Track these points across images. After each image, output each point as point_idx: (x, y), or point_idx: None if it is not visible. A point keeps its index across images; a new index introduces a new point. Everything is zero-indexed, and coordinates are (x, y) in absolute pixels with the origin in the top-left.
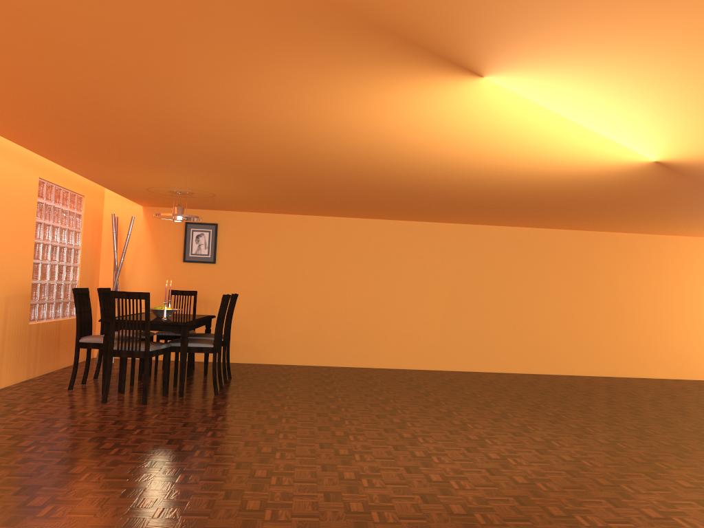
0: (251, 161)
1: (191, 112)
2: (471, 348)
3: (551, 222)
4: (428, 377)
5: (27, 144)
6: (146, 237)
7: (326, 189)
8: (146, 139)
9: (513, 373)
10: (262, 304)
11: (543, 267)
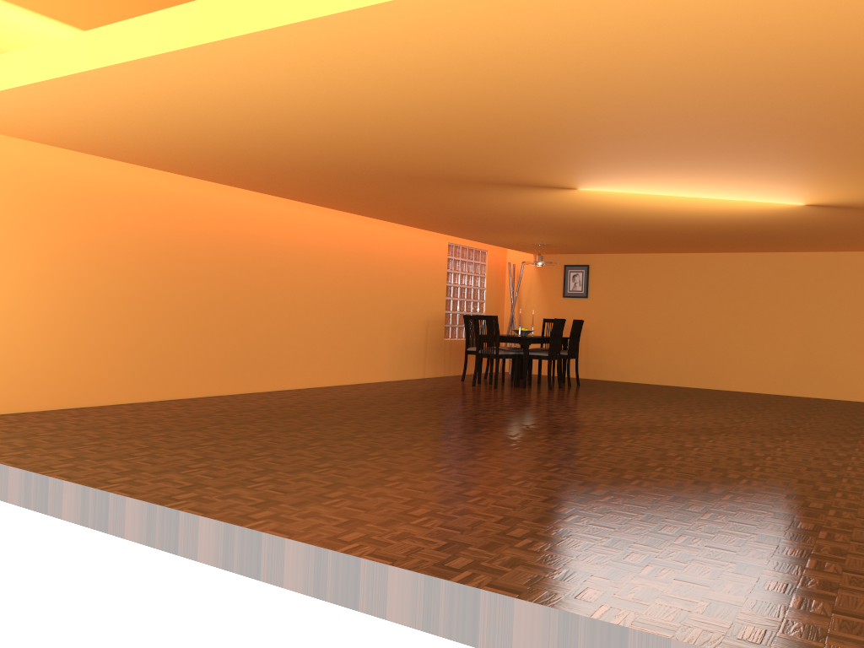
0: (547, 226)
1: (477, 211)
2: (830, 376)
3: None
4: (762, 397)
5: (423, 228)
6: (535, 278)
7: (630, 236)
8: (475, 222)
9: None
10: (626, 331)
11: None
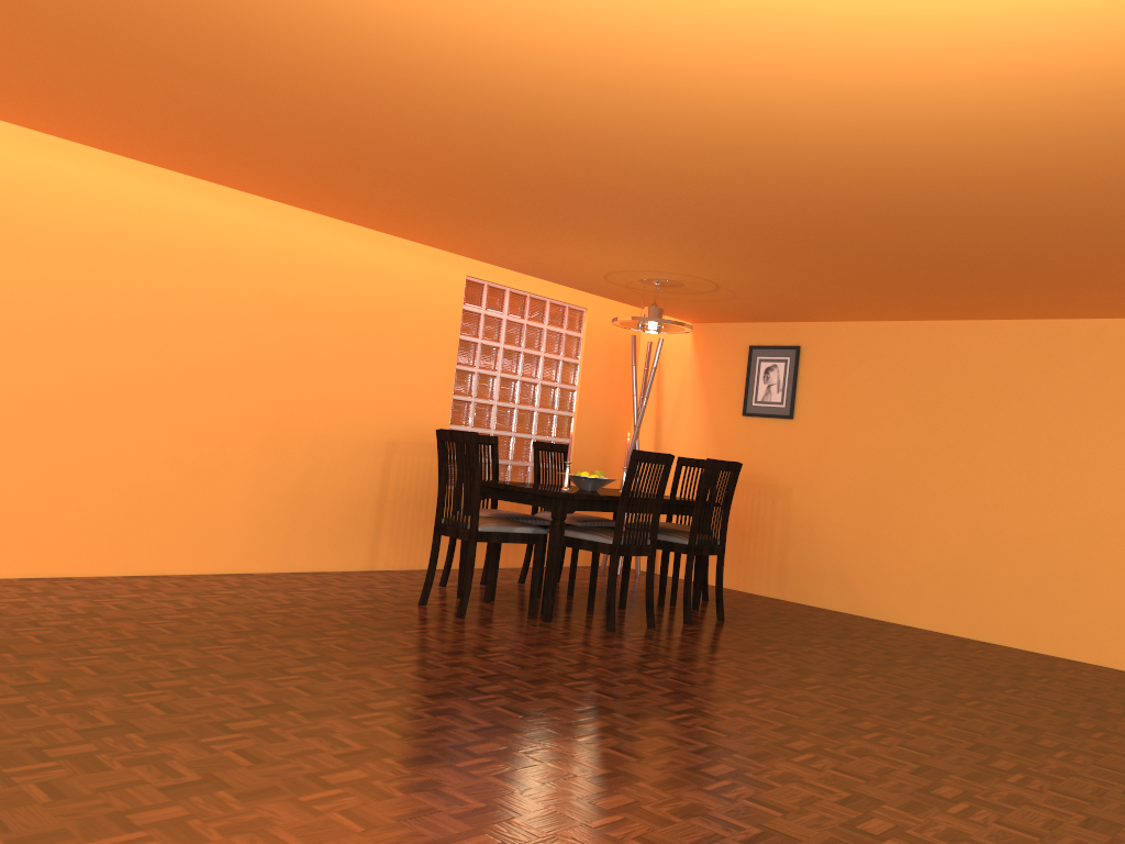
0: (561, 181)
1: (254, 83)
2: None
3: None
4: None
5: (317, 210)
6: (692, 374)
7: (828, 235)
8: (364, 165)
9: None
10: (871, 499)
11: None
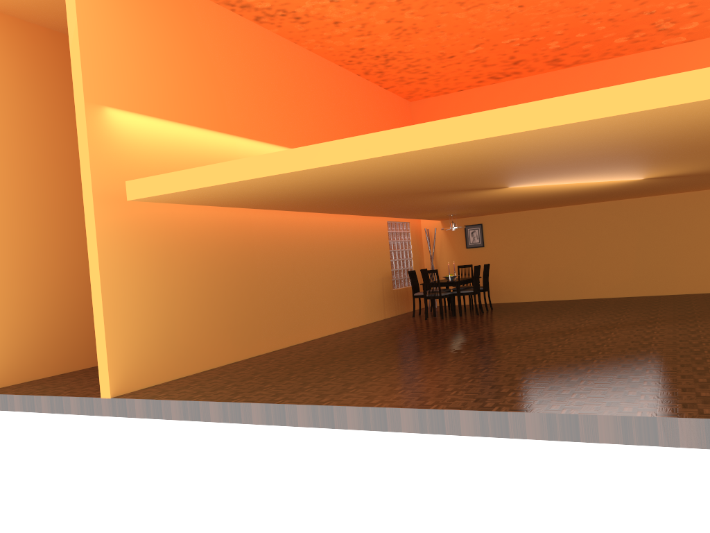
0: (468, 205)
1: (430, 203)
2: (658, 280)
3: (695, 189)
4: (617, 300)
5: (380, 216)
6: (444, 237)
7: (519, 204)
8: (421, 209)
9: (692, 294)
10: (514, 267)
11: (708, 217)
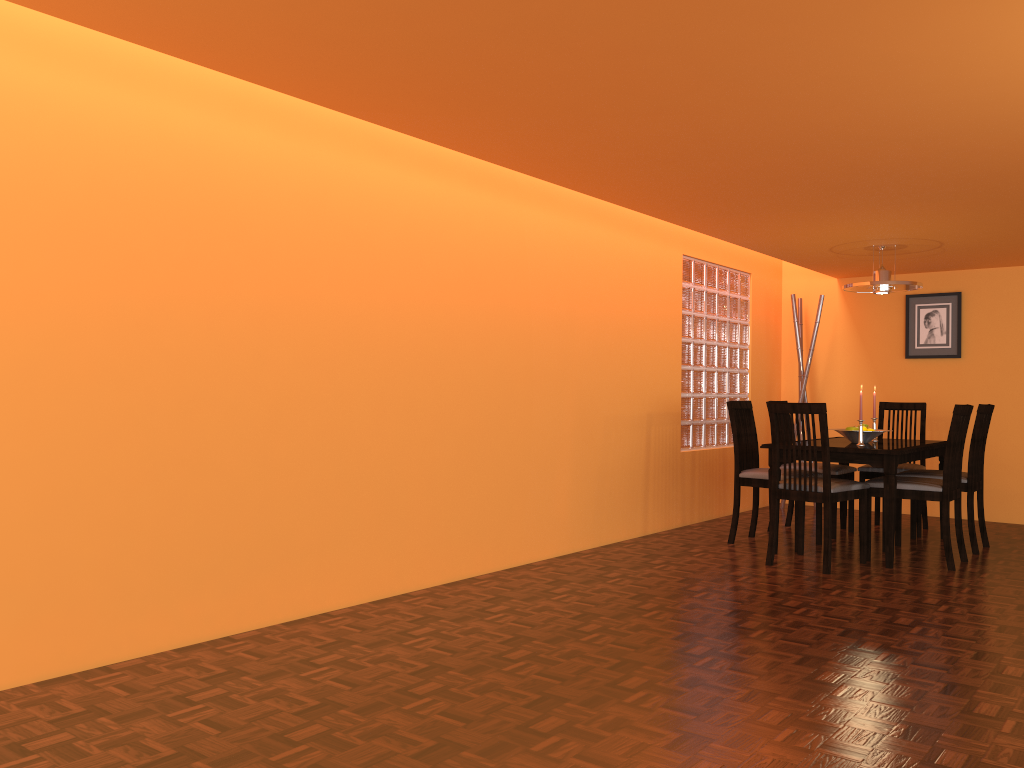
0: (979, 170)
1: (834, 105)
2: None
3: None
4: None
5: (645, 209)
6: (844, 325)
7: None
8: (791, 168)
9: None
10: None
11: None
